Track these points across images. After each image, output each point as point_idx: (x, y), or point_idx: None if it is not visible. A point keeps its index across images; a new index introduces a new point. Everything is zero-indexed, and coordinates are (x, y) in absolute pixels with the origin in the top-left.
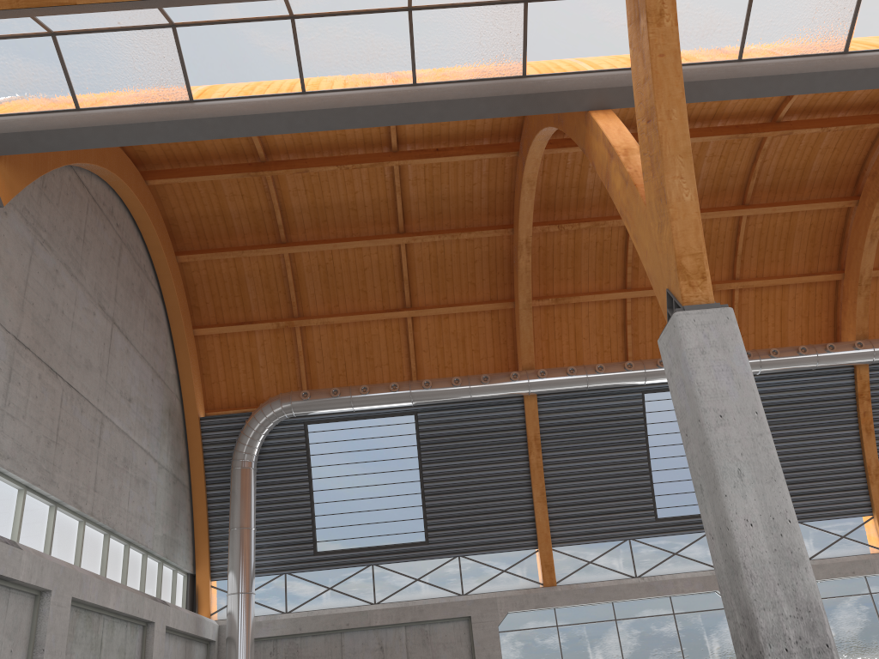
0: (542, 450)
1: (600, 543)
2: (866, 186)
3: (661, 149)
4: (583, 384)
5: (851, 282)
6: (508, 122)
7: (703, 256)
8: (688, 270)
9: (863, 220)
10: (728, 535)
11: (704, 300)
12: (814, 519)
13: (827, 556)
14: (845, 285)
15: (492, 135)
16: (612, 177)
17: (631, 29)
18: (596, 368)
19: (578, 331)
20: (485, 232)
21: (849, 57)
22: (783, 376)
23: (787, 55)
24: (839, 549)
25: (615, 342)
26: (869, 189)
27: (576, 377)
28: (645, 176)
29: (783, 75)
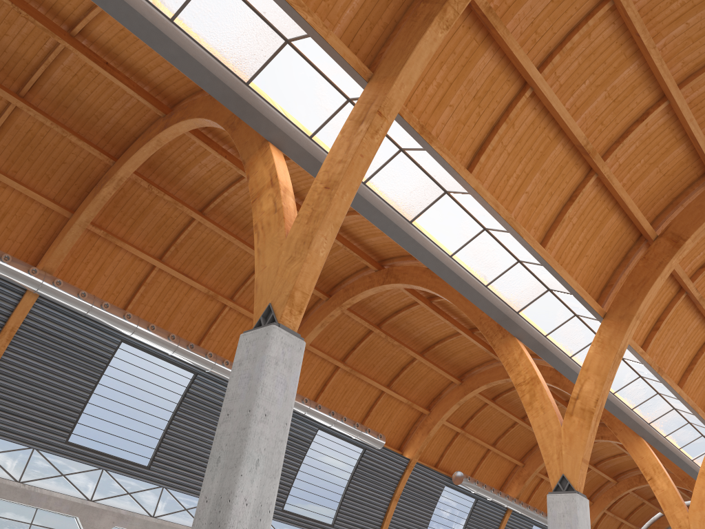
0: (10, 342)
1: (7, 441)
2: (338, 293)
3: (326, 212)
4: (84, 310)
5: None
6: (175, 90)
7: (308, 297)
8: (295, 301)
9: (324, 311)
10: (227, 505)
11: (292, 327)
12: (176, 489)
13: (168, 519)
14: None
15: (155, 88)
16: (263, 198)
17: (349, 123)
18: (103, 304)
19: (104, 267)
20: (91, 149)
21: (411, 227)
22: (219, 381)
23: (386, 200)
24: (178, 517)
25: (125, 292)
26: (339, 296)
27: (83, 302)
28: (298, 218)
29: (378, 211)
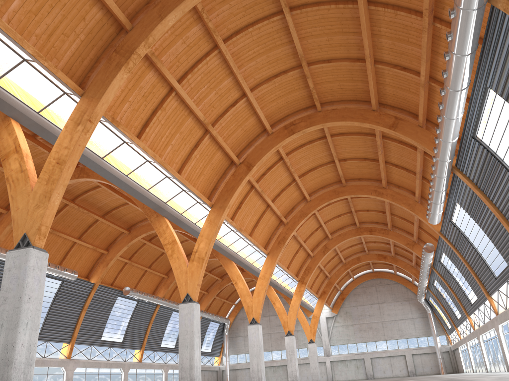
0: None
1: None
2: None
3: (59, 179)
4: None
5: (9, 218)
6: None
7: (49, 228)
8: (41, 231)
9: None
10: (12, 349)
11: (40, 246)
12: None
13: None
14: (5, 217)
15: None
16: (11, 159)
17: (70, 122)
18: None
19: None
20: None
21: (103, 162)
22: None
23: (87, 147)
24: None
25: None
26: None
27: None
28: (40, 180)
29: (82, 154)
